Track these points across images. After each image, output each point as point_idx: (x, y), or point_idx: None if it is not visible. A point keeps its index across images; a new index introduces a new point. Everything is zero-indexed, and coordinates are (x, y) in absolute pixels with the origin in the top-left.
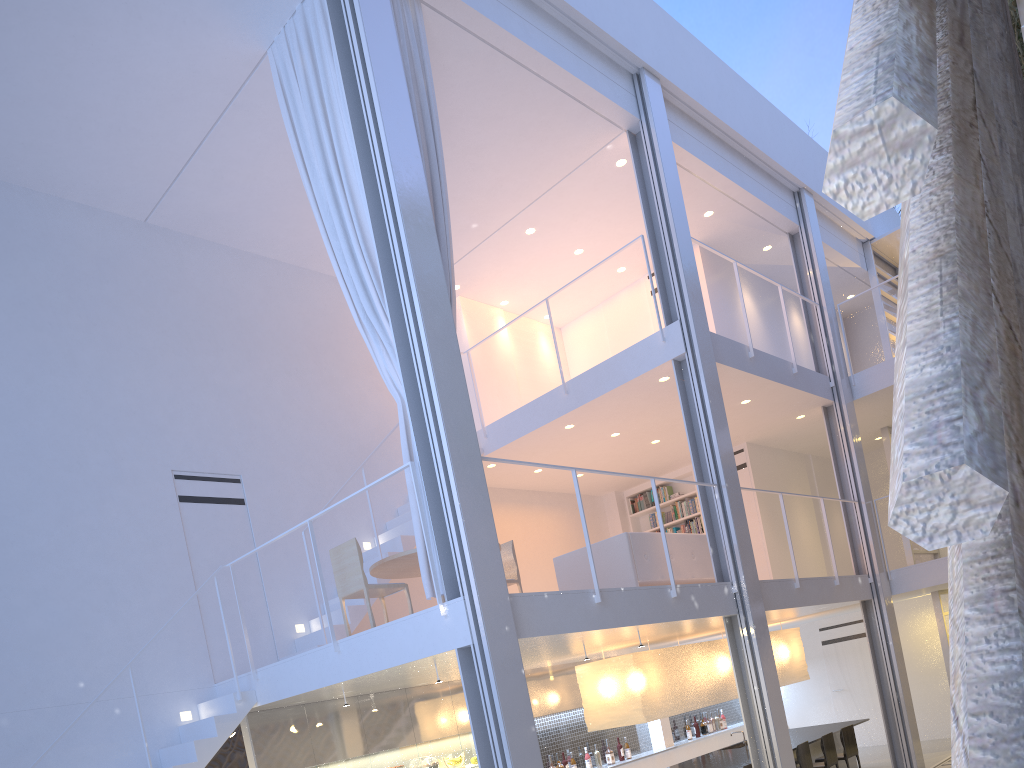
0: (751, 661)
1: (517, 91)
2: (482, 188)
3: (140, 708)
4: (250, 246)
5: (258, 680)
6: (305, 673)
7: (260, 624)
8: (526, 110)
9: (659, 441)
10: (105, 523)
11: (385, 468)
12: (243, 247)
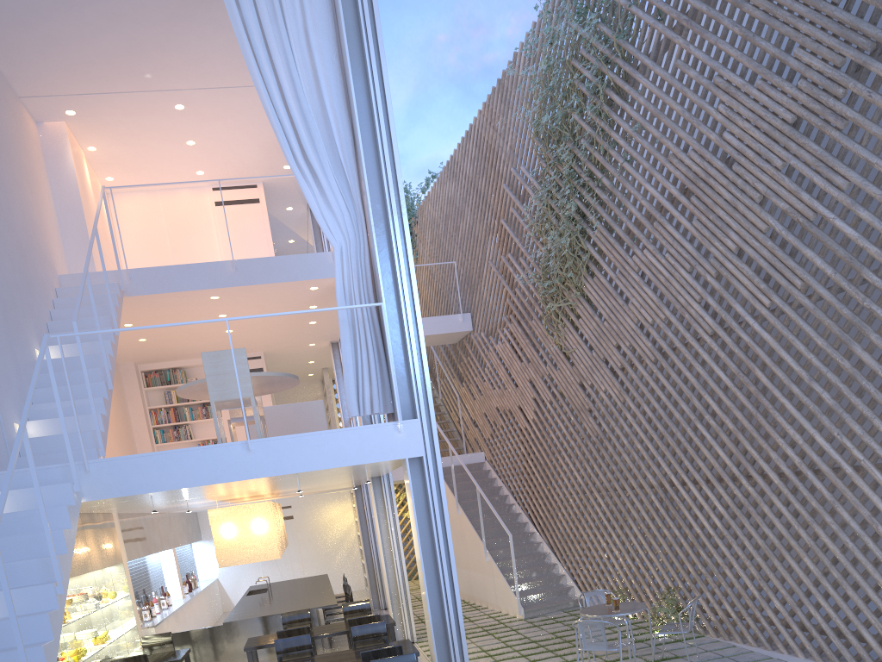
0: (390, 510)
1: None
2: (188, 54)
3: None
4: None
5: (89, 473)
6: (187, 469)
7: None
8: None
9: (231, 332)
10: None
11: (34, 274)
12: None
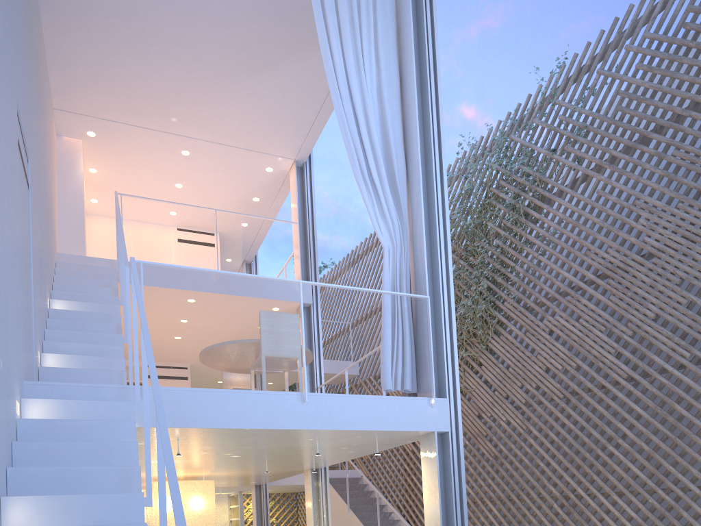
0: (324, 499)
1: (309, 97)
2: (216, 110)
3: (7, 373)
4: None
5: None
6: (243, 410)
7: (31, 332)
8: (295, 107)
9: (179, 338)
10: (1, 101)
11: (50, 240)
12: None
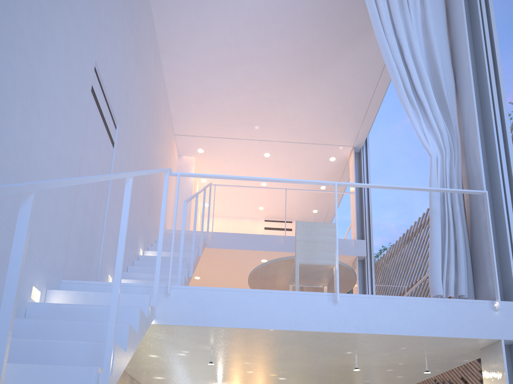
0: None
1: (362, 84)
2: (287, 113)
3: (7, 248)
4: (157, 5)
5: (168, 297)
6: (267, 310)
7: (95, 253)
8: (351, 97)
9: None
10: (52, 25)
11: (154, 212)
12: (153, 0)
